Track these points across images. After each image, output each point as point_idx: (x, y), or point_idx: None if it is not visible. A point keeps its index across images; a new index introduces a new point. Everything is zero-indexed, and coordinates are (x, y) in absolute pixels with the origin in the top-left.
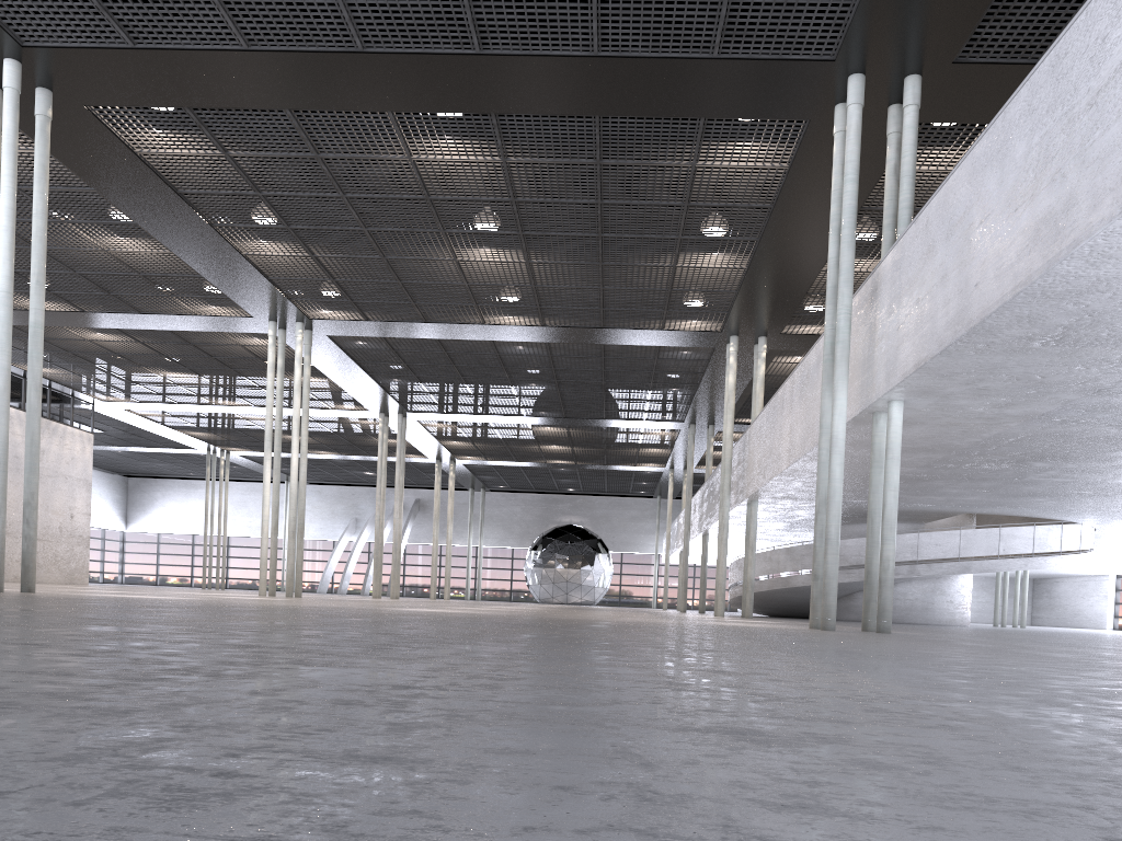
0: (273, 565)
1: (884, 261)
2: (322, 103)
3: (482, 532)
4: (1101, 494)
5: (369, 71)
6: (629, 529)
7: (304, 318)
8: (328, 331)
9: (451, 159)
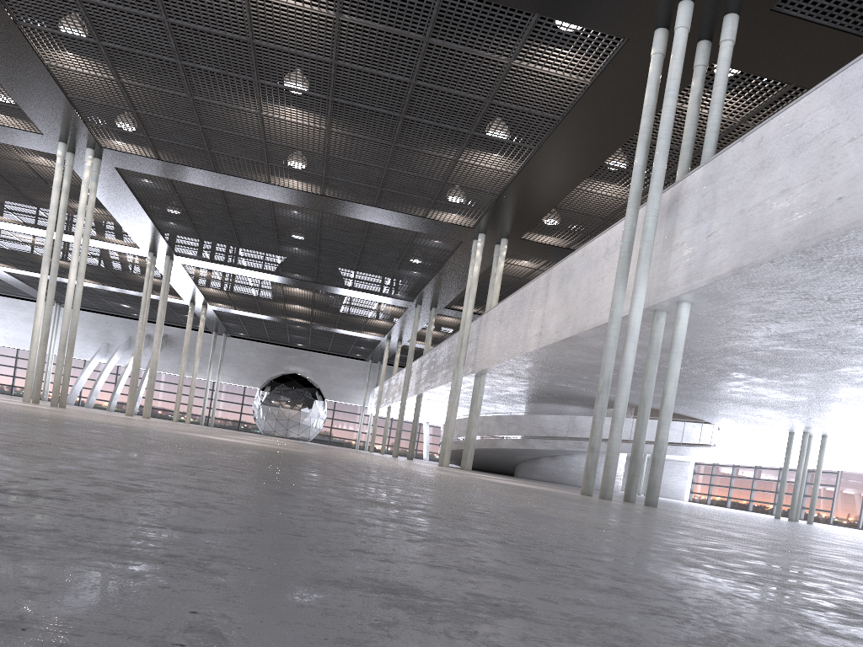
0: (39, 374)
1: (692, 175)
2: None
3: (220, 370)
4: (754, 404)
5: None
6: (343, 383)
7: (95, 145)
8: (117, 163)
9: (287, 3)
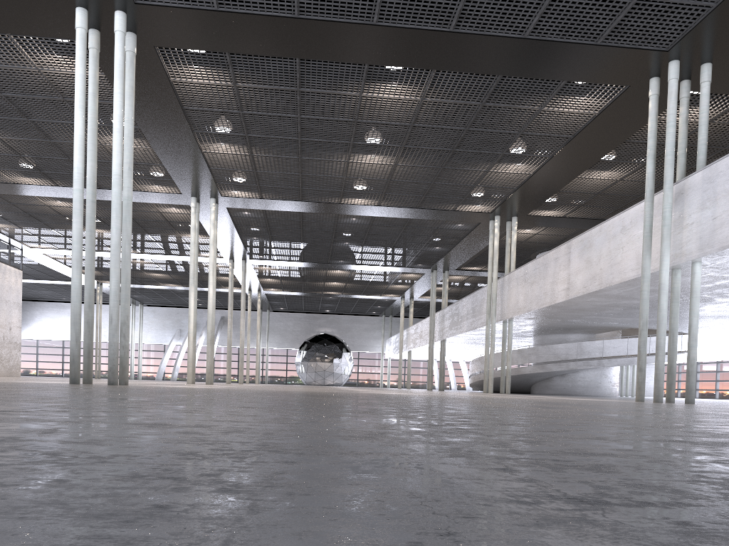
0: (193, 363)
1: (692, 176)
2: (325, 56)
3: (268, 339)
4: None
5: (371, 37)
6: (363, 336)
7: (218, 195)
8: (229, 204)
9: (388, 97)
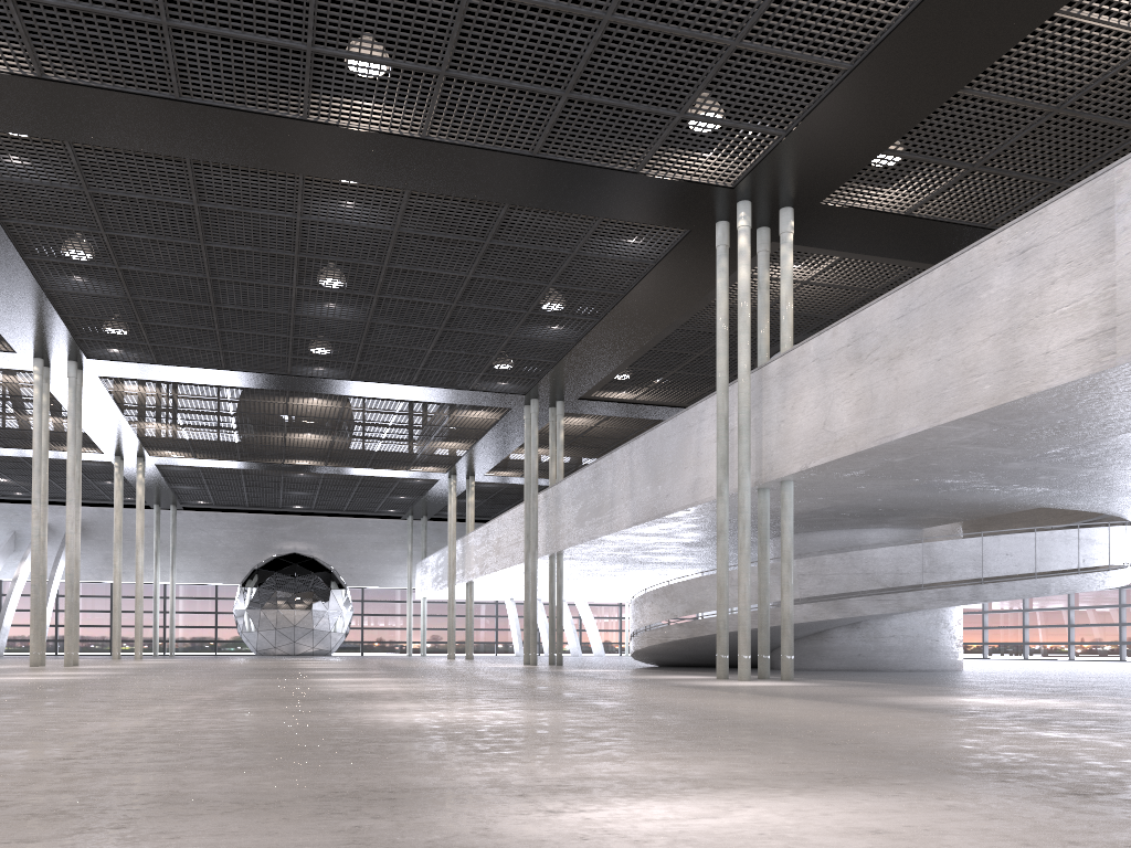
0: None
1: None
2: None
3: (174, 564)
4: None
5: None
6: (371, 558)
7: None
8: None
9: None
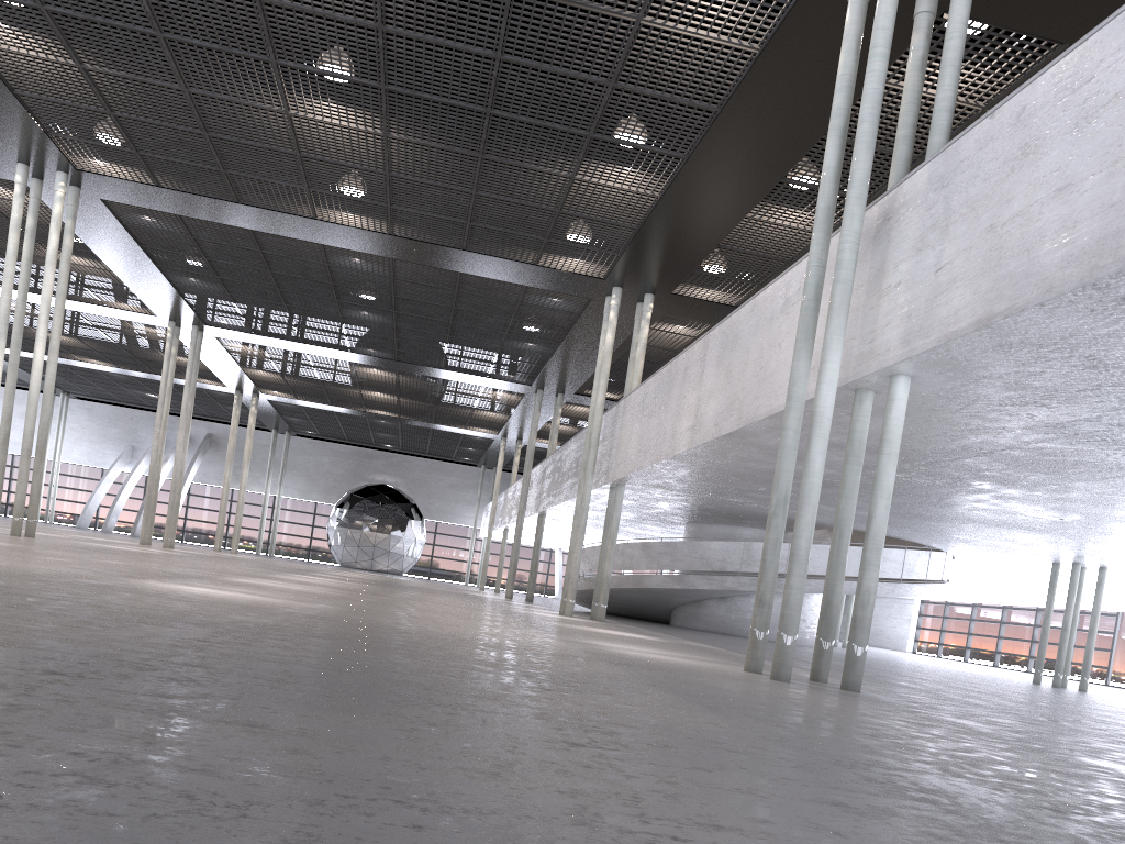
0: None
1: (912, 178)
2: None
3: (283, 481)
4: (1005, 526)
5: None
6: (447, 497)
7: (68, 166)
8: (102, 193)
9: None
